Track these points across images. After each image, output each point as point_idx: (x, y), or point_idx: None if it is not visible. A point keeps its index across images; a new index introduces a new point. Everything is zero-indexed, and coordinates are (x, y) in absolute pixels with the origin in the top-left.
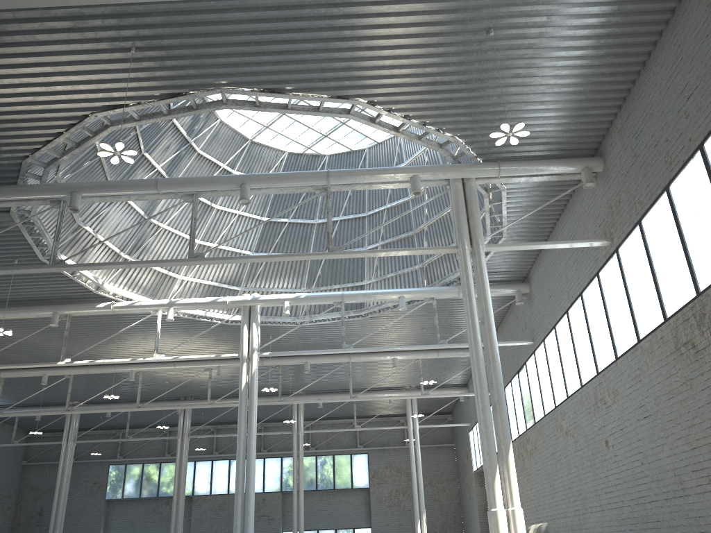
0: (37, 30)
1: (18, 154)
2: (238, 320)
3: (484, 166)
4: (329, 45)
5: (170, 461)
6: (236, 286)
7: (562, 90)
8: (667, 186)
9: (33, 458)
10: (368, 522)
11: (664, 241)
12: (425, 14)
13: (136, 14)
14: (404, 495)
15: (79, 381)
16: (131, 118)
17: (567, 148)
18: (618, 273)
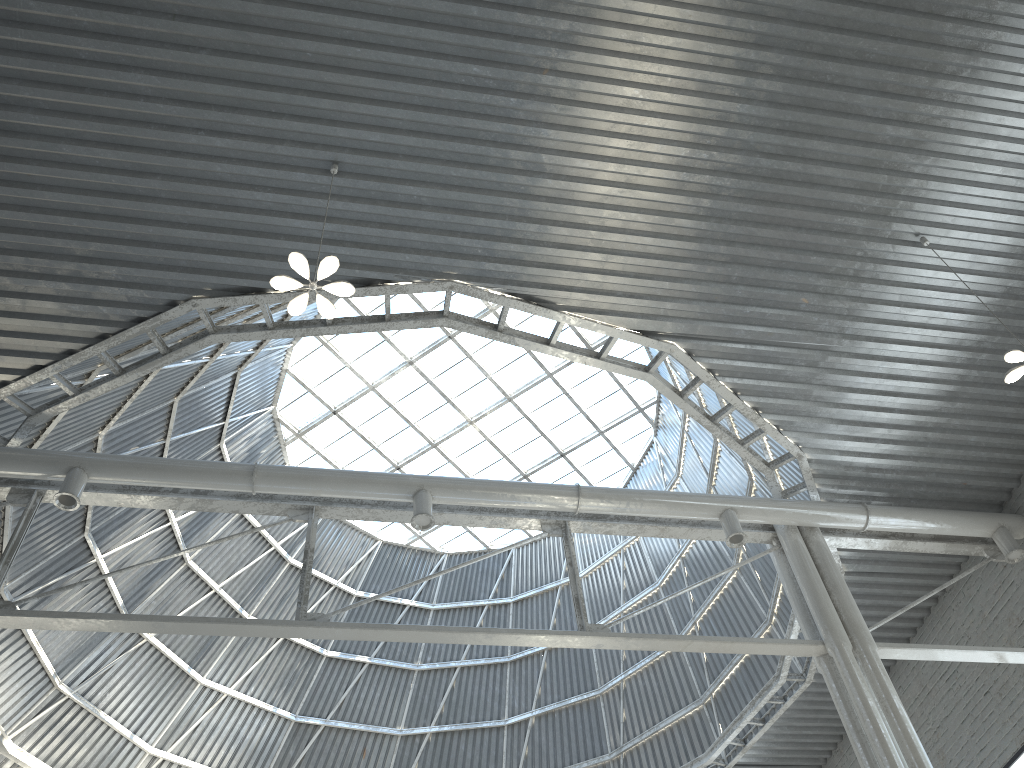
0: (172, 98)
1: None
2: None
3: (843, 506)
4: (668, 223)
5: None
6: None
7: (988, 376)
8: None
9: None
10: None
11: None
12: (837, 191)
13: (370, 100)
14: None
15: None
16: (255, 326)
17: (961, 497)
18: None
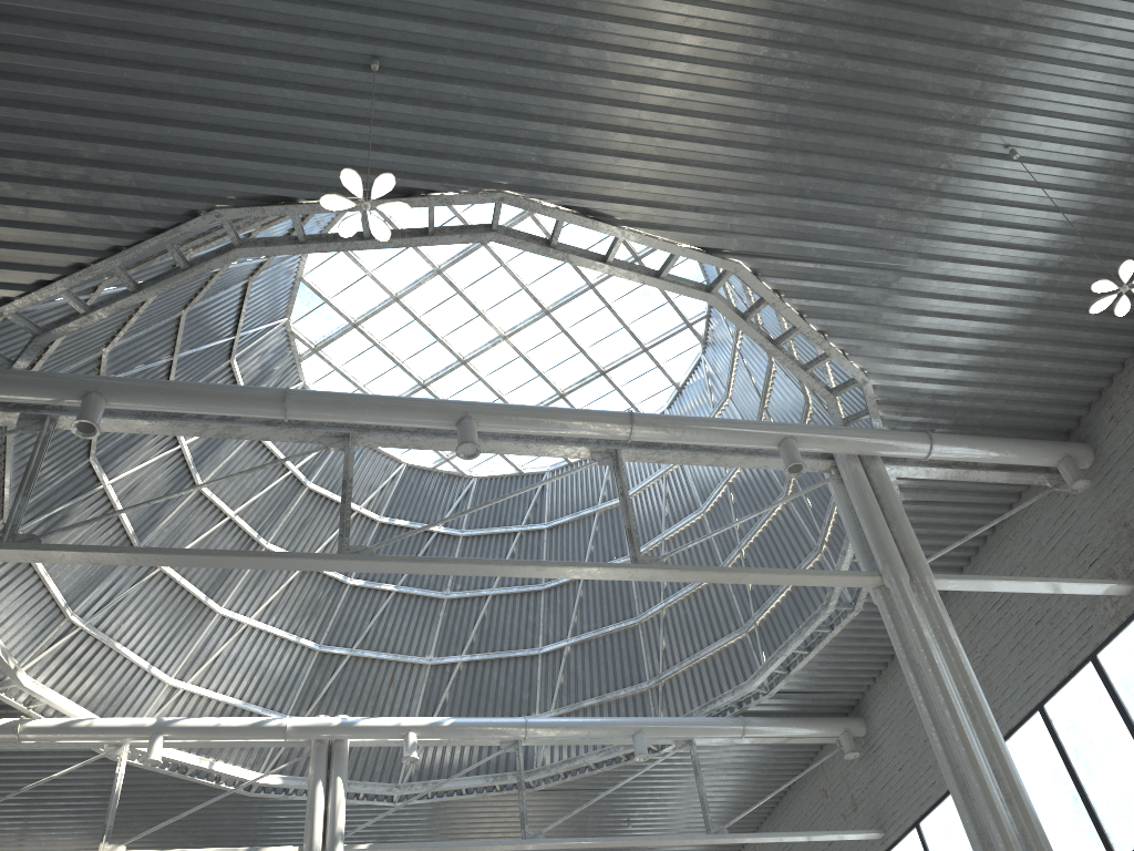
0: None
1: None
2: (276, 785)
3: (906, 435)
4: (741, 130)
5: None
6: (278, 713)
7: (1068, 299)
8: None
9: None
10: None
11: None
12: (925, 98)
13: None
14: None
15: None
16: (284, 239)
17: (1028, 424)
18: None
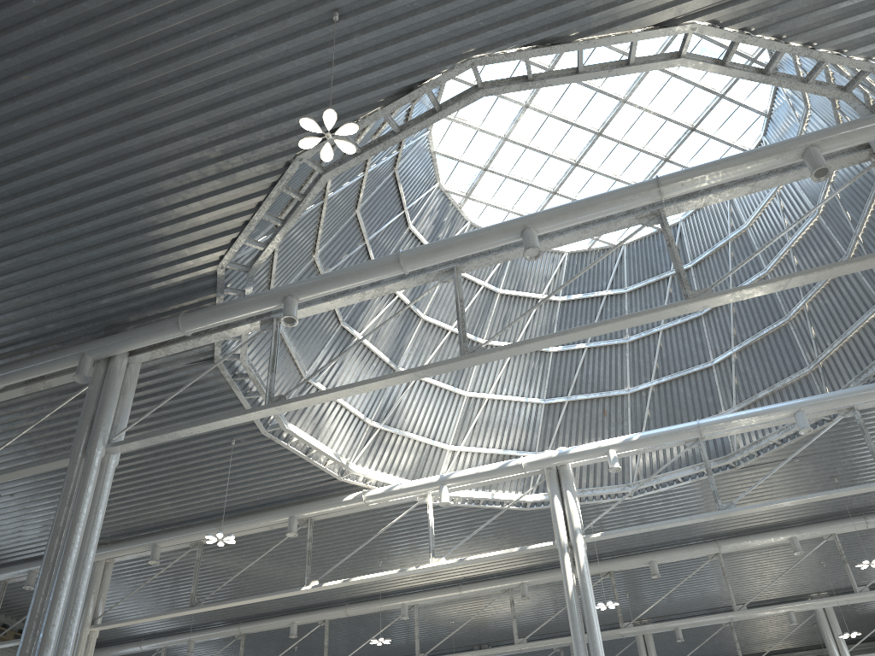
0: (203, 21)
1: (210, 255)
2: (541, 500)
3: None
4: None
5: None
6: (529, 452)
7: None
8: None
9: None
10: None
11: None
12: None
13: None
14: None
15: (338, 632)
16: (349, 155)
17: None
18: None
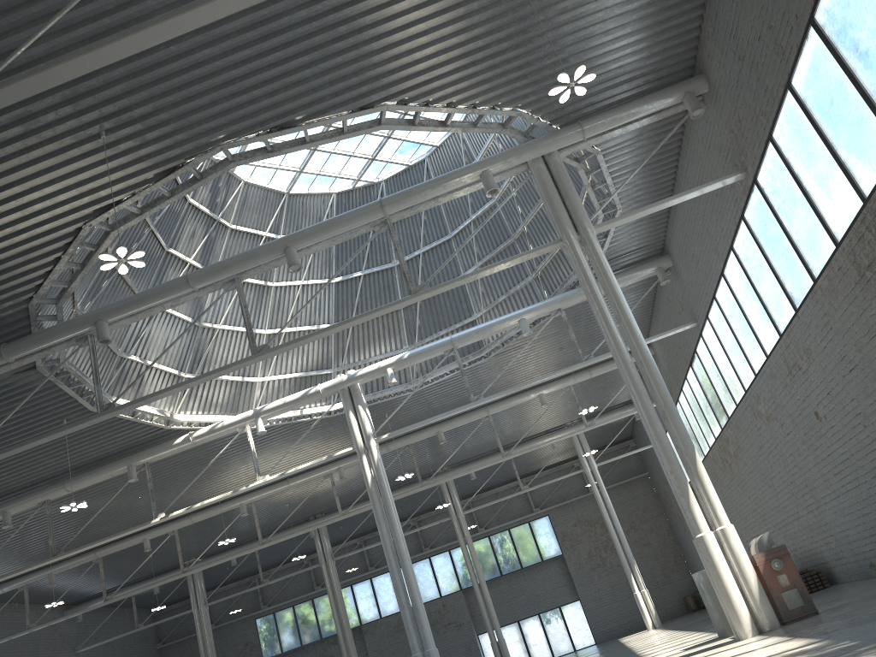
0: None
1: (20, 298)
2: (342, 407)
3: (564, 132)
4: (327, 51)
5: (323, 594)
6: (327, 370)
7: (626, 9)
8: (788, 82)
9: (168, 637)
10: (574, 595)
11: (806, 151)
12: None
13: (91, 92)
14: (606, 550)
15: (187, 534)
16: (131, 214)
17: (657, 78)
18: (765, 207)
